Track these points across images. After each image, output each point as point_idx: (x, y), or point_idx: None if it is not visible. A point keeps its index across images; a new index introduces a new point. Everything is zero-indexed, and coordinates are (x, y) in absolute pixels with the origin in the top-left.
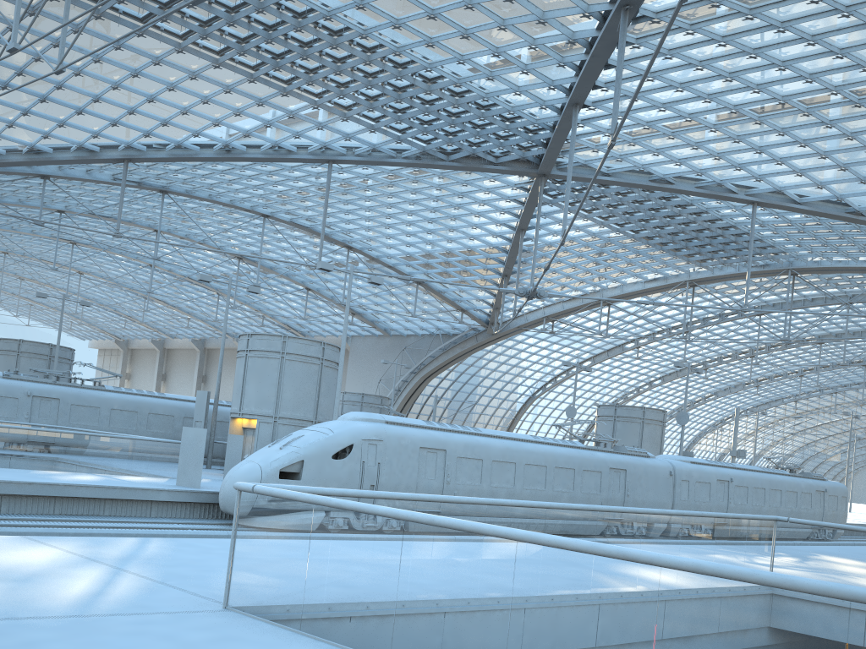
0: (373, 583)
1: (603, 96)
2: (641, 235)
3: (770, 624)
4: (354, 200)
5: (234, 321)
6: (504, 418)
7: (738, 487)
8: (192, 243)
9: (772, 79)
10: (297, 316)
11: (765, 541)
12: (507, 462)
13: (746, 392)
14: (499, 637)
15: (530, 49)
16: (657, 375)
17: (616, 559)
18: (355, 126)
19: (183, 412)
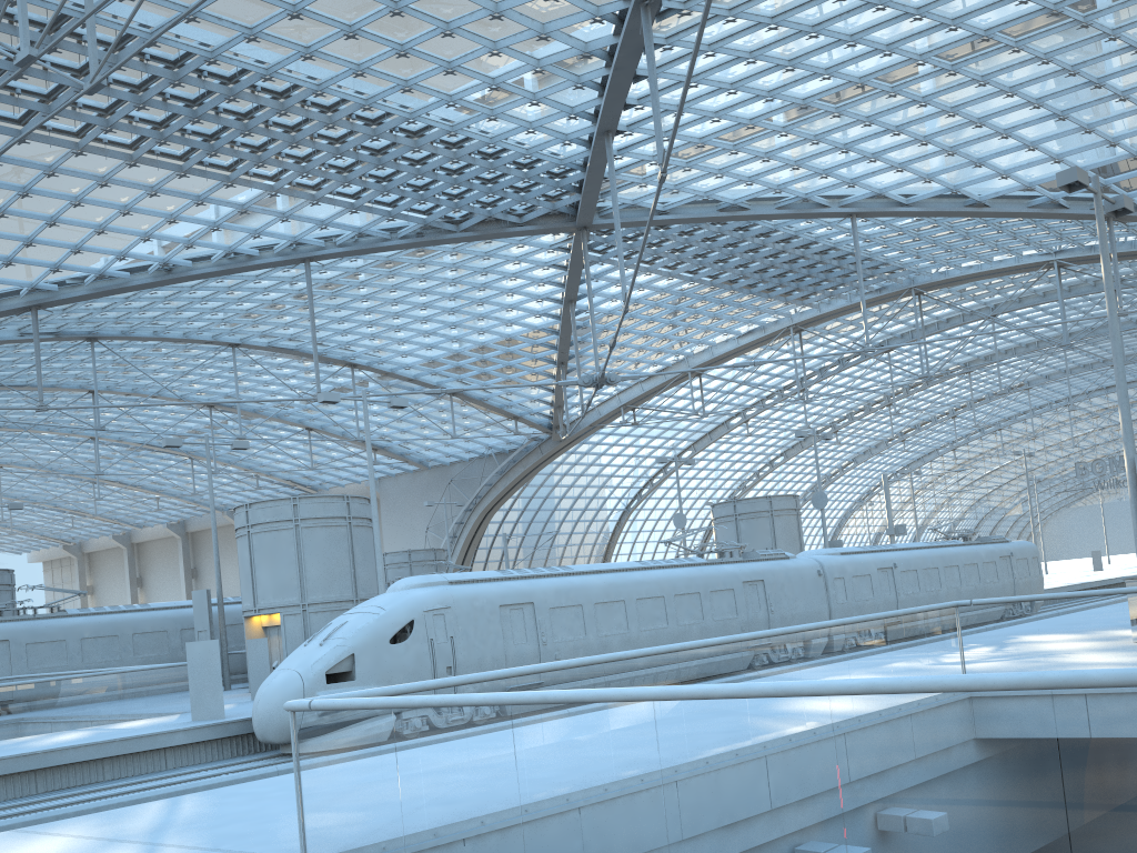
0: (487, 790)
1: (639, 116)
2: (721, 280)
3: (968, 735)
4: (348, 303)
5: (219, 489)
6: (597, 545)
7: (905, 572)
8: (144, 399)
9: (842, 58)
10: (301, 467)
11: (949, 634)
12: (614, 601)
13: (891, 450)
14: (655, 822)
15: (536, 73)
16: (777, 451)
17: (776, 697)
18: (330, 208)
19: (178, 624)
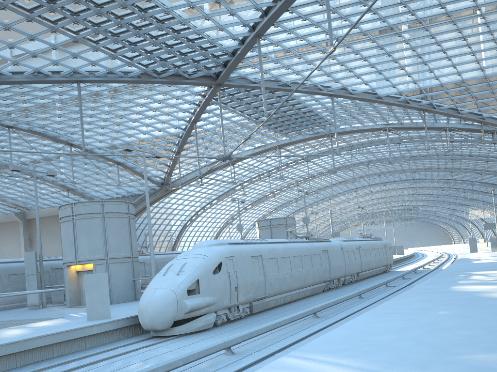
0: None
1: (270, 31)
2: (260, 120)
3: None
4: (82, 110)
5: None
6: (170, 242)
7: (362, 250)
8: None
9: (364, 20)
10: (23, 197)
11: None
12: (286, 257)
13: (289, 206)
14: None
15: None
16: (249, 203)
17: None
18: (100, 55)
19: (7, 271)
